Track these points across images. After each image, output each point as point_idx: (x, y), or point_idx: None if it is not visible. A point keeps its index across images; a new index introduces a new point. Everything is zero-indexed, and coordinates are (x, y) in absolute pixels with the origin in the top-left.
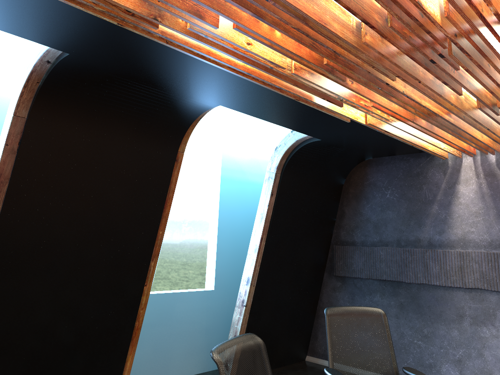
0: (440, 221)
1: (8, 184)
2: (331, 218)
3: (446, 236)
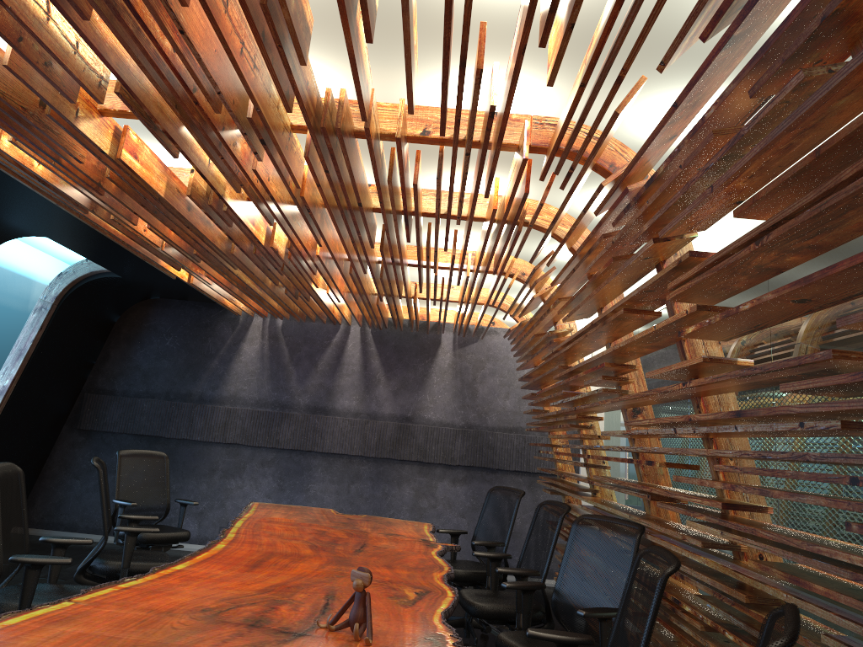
0: (217, 376)
1: None
2: (91, 360)
3: (219, 391)
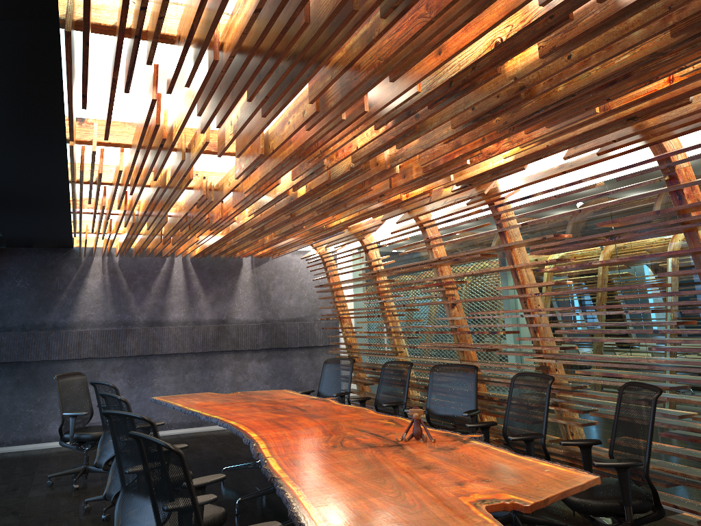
0: (67, 307)
1: None
2: None
3: (70, 319)
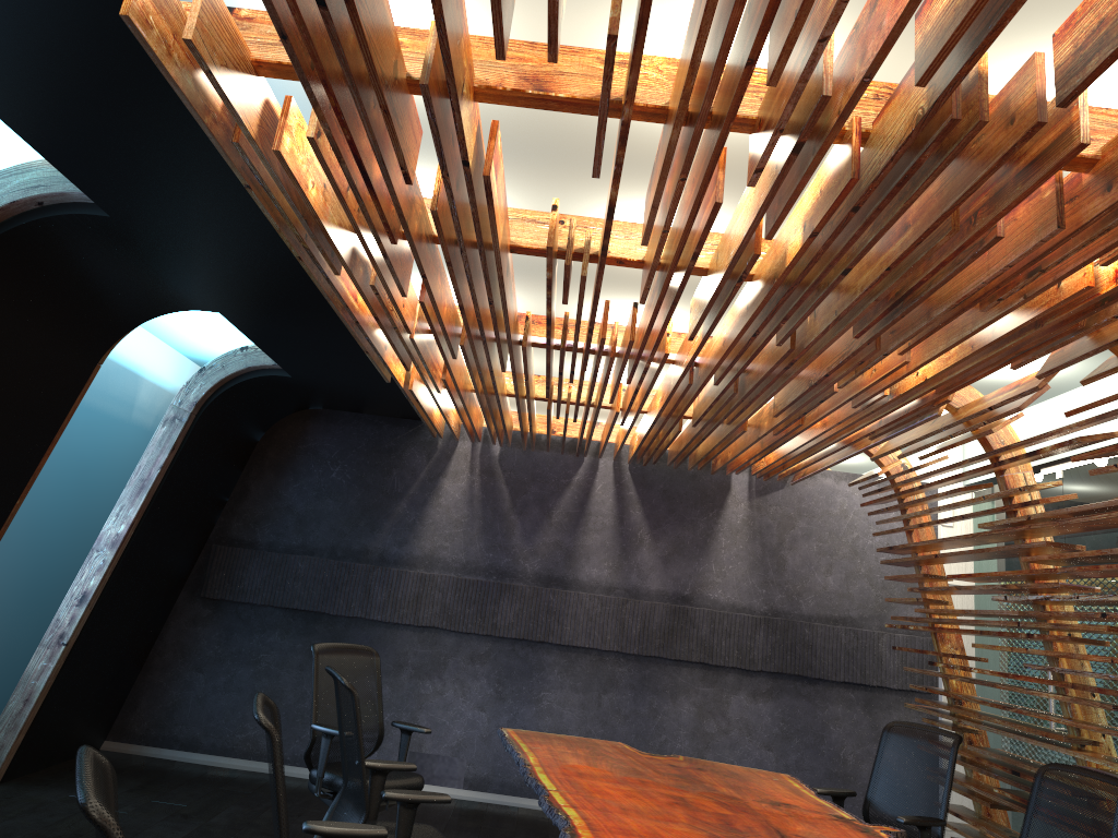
0: (405, 526)
1: None
2: (224, 496)
3: (408, 549)
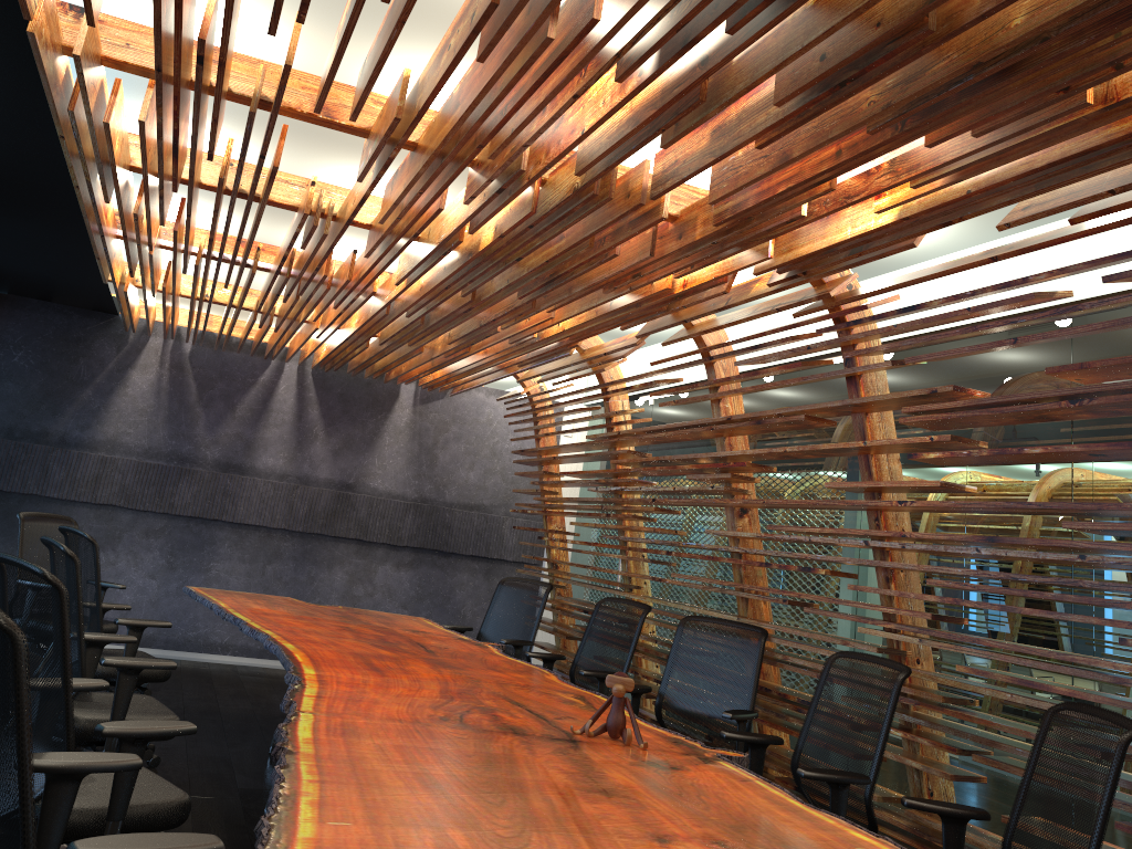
0: (90, 412)
1: None
2: None
3: (91, 433)
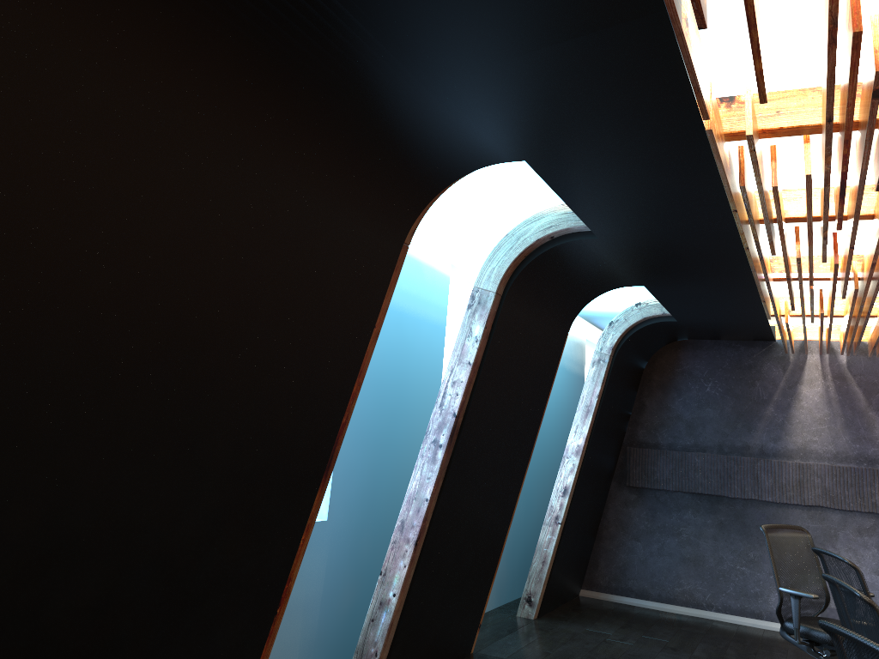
0: (776, 426)
1: (476, 374)
2: (629, 411)
3: (782, 444)
